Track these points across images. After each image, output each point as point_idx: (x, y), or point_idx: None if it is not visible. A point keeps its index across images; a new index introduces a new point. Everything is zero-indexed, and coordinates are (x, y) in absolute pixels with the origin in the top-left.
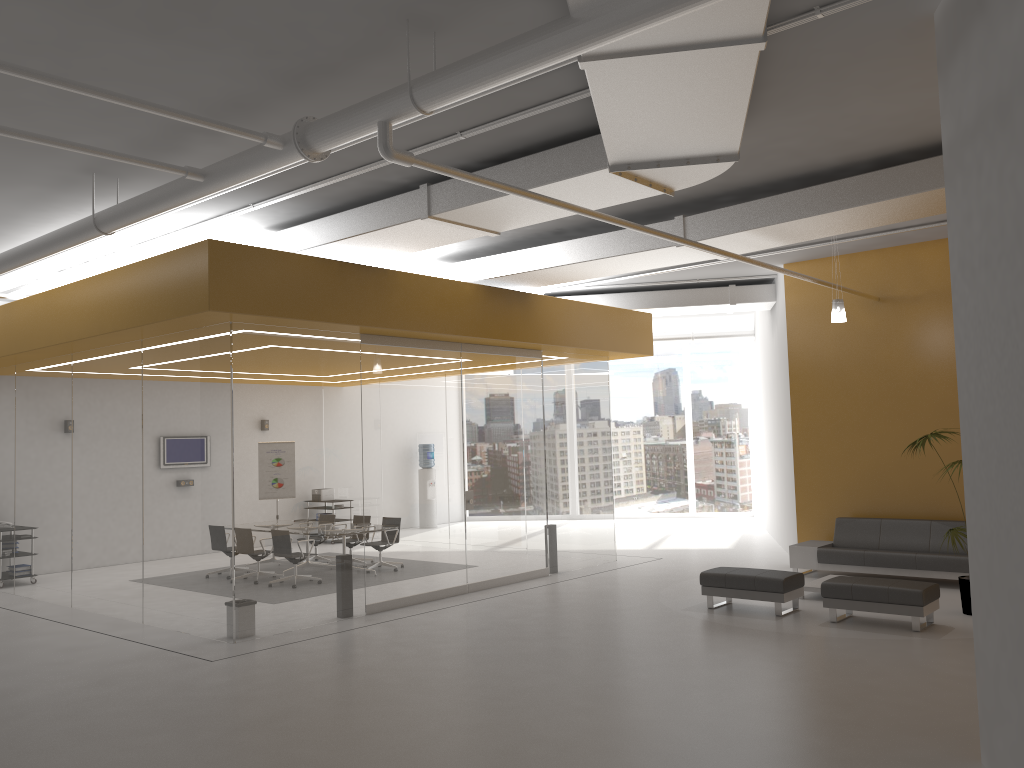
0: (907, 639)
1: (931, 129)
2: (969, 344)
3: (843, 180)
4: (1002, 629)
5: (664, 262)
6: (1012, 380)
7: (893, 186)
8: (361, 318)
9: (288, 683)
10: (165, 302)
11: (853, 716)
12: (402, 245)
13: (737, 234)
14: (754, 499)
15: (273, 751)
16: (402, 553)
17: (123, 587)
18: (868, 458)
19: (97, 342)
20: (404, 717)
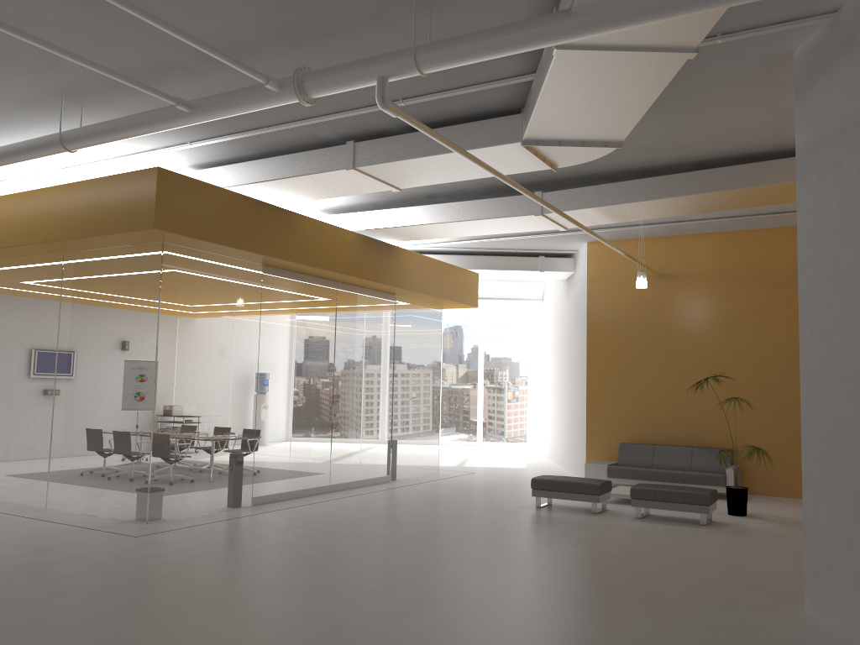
0: (700, 530)
1: (746, 142)
2: (815, 294)
3: (672, 175)
4: (837, 503)
5: (516, 228)
6: None
7: (711, 183)
8: (271, 250)
9: (220, 553)
10: (106, 219)
11: (695, 578)
12: (314, 192)
13: (584, 210)
14: (530, 432)
15: (245, 601)
16: (283, 455)
17: (26, 475)
18: (645, 397)
19: (18, 252)
20: (342, 578)
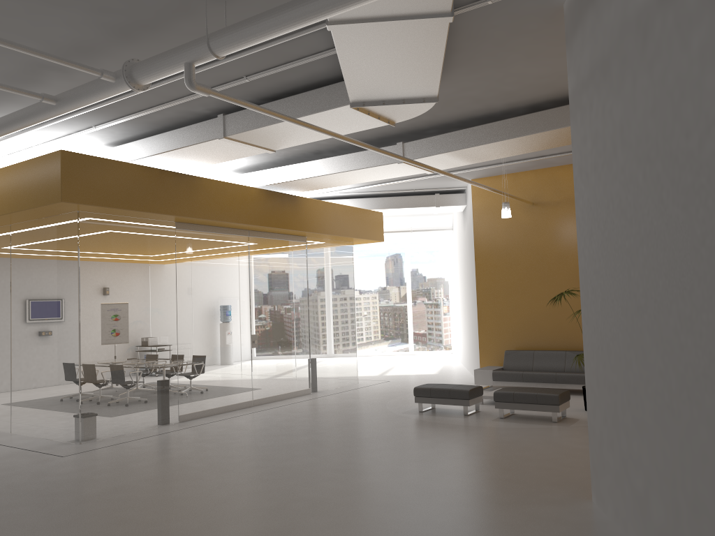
0: (549, 427)
1: (564, 86)
2: (585, 223)
3: (508, 119)
4: (604, 410)
5: (390, 175)
6: (610, 245)
7: (540, 124)
8: (176, 210)
9: (120, 469)
10: (28, 196)
11: (511, 475)
12: (205, 158)
13: (438, 155)
14: (452, 341)
15: (106, 514)
16: (206, 378)
17: None
18: (526, 310)
19: None
20: (204, 488)
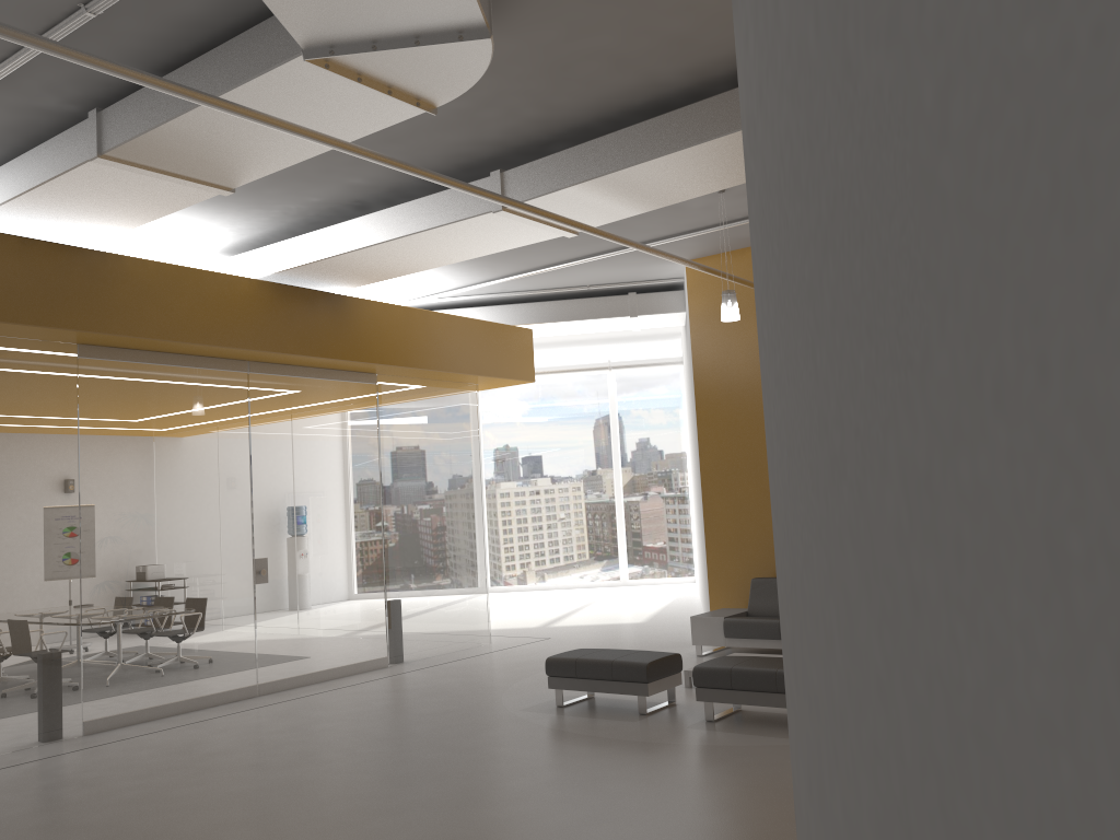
0: None
1: None
2: (760, 259)
3: (693, 105)
4: (808, 760)
5: (497, 242)
6: (788, 292)
7: None
8: (59, 318)
9: None
10: None
11: None
12: (108, 213)
13: (568, 191)
14: (695, 561)
15: None
16: (148, 646)
17: None
18: None
19: None
20: None
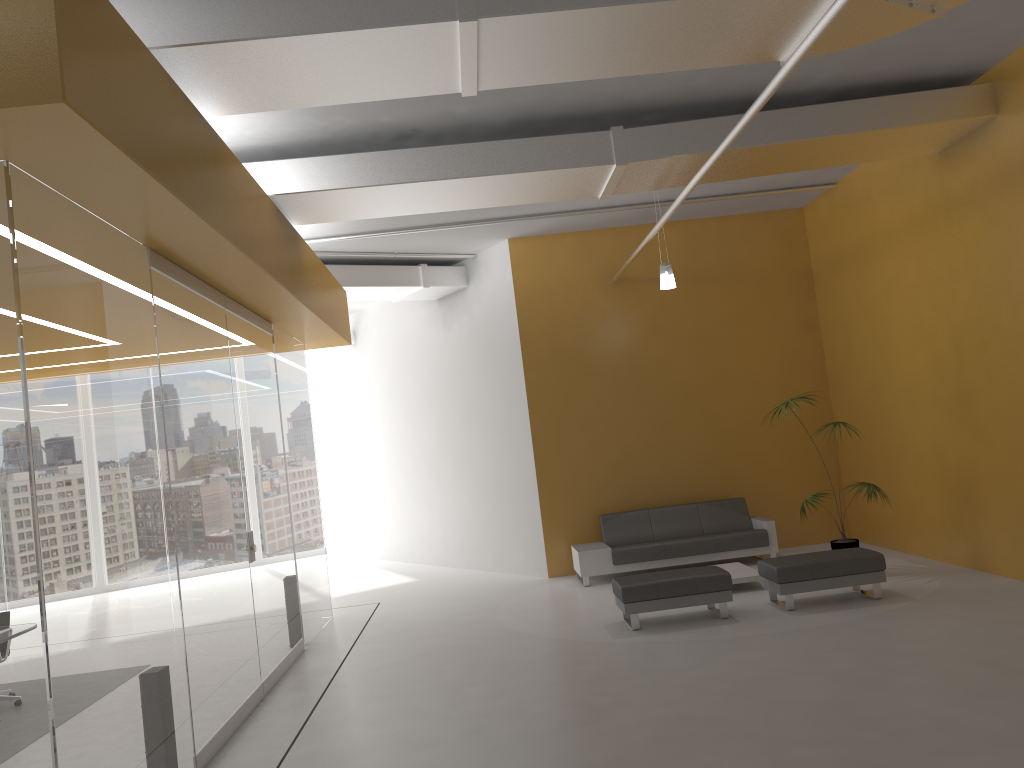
0: (901, 606)
1: (942, 57)
2: None
3: (820, 106)
4: None
5: (539, 195)
6: None
7: (874, 118)
8: (208, 209)
9: None
10: None
11: None
12: (300, 85)
13: (691, 157)
14: (332, 532)
15: None
16: (215, 648)
17: None
18: (616, 448)
19: None
20: None
